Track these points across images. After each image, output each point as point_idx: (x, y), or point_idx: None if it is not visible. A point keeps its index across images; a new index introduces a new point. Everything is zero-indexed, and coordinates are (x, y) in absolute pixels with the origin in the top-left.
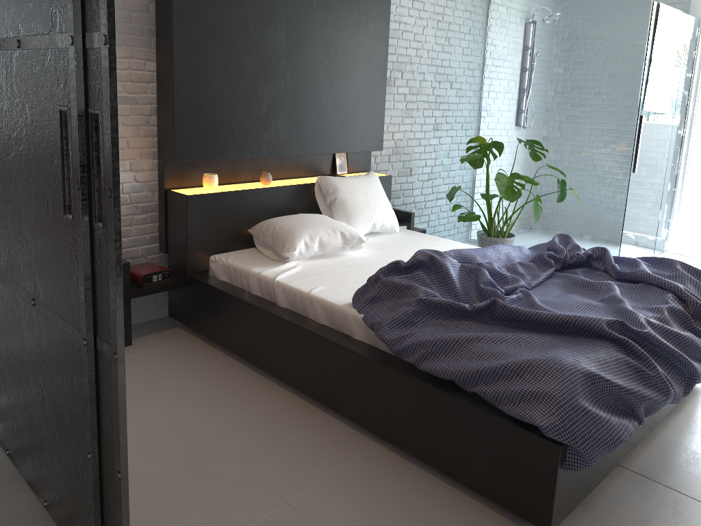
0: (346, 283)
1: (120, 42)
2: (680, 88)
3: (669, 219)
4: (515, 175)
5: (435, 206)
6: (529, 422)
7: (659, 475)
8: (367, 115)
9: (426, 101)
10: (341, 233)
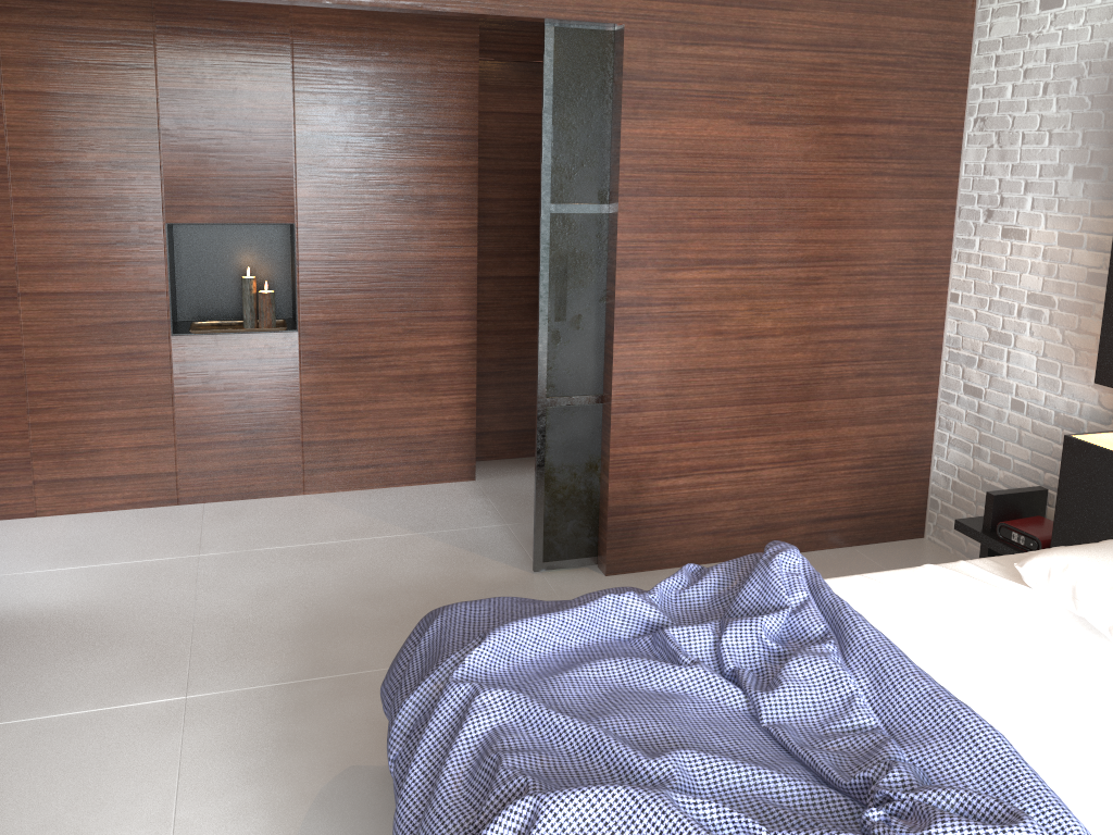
0: (904, 610)
1: (1109, 194)
2: None
3: None
4: None
5: None
6: None
7: None
8: None
9: None
10: None
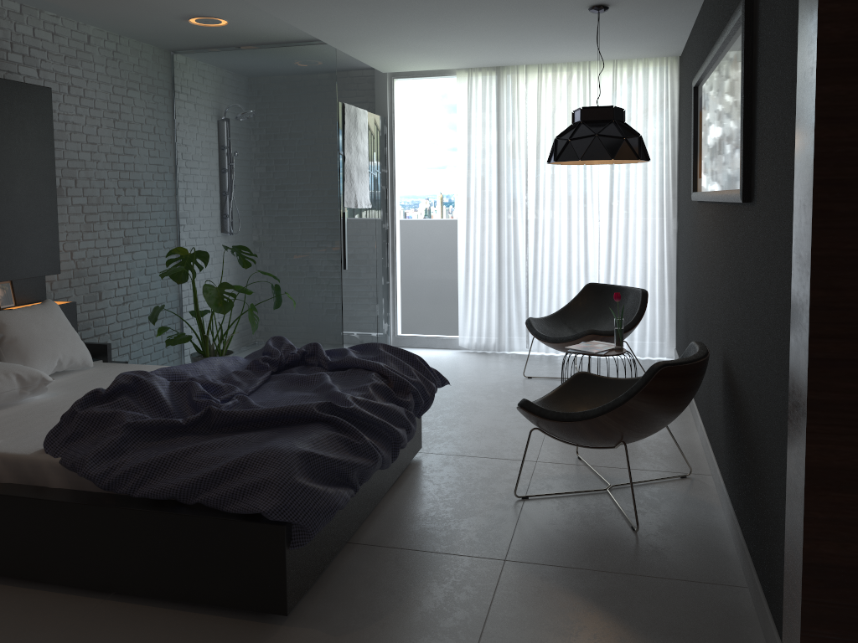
0: (32, 431)
1: None
2: (378, 183)
3: (387, 313)
4: (225, 285)
5: (137, 333)
6: (253, 512)
7: (384, 540)
8: (36, 232)
9: (111, 212)
10: (17, 376)
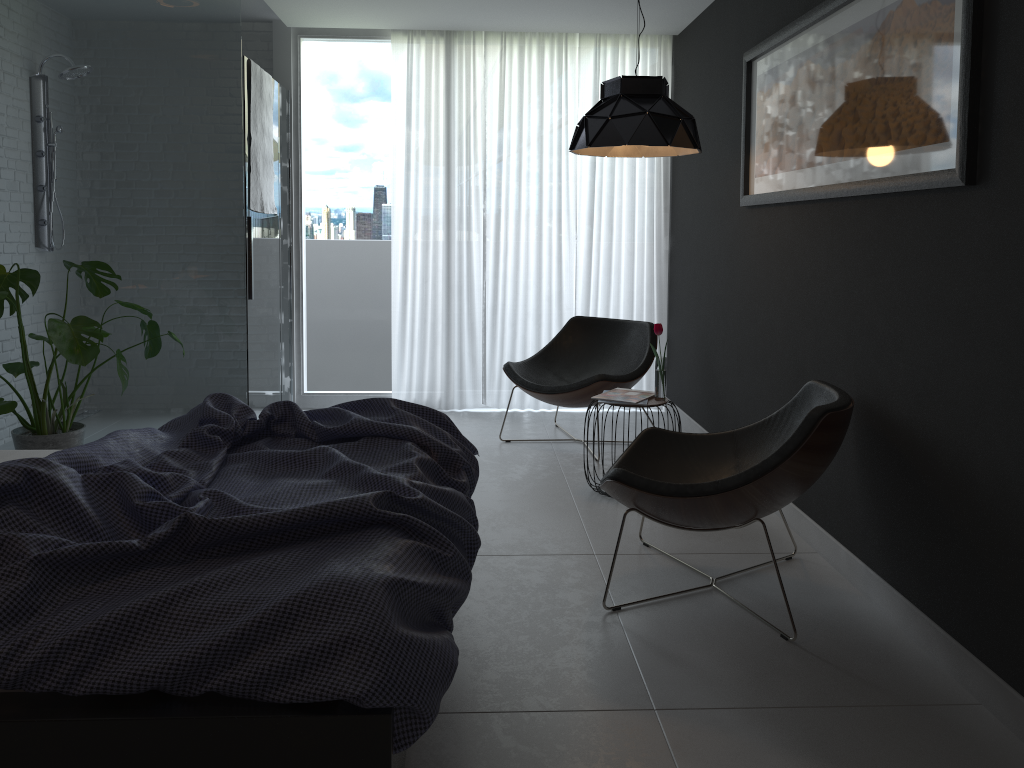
0: None
1: None
2: (281, 180)
3: (290, 362)
4: (82, 320)
5: None
6: (335, 698)
7: (459, 702)
8: None
9: None
10: None
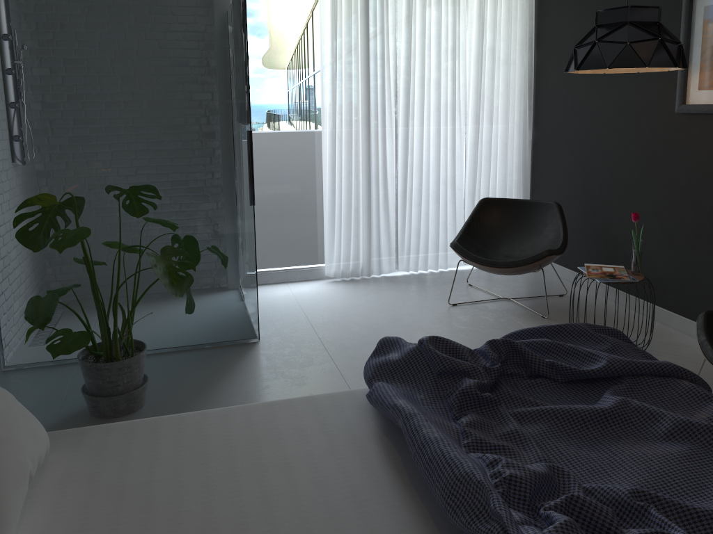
0: None
1: None
2: None
3: None
4: (169, 250)
5: None
6: None
7: None
8: None
9: None
10: None
